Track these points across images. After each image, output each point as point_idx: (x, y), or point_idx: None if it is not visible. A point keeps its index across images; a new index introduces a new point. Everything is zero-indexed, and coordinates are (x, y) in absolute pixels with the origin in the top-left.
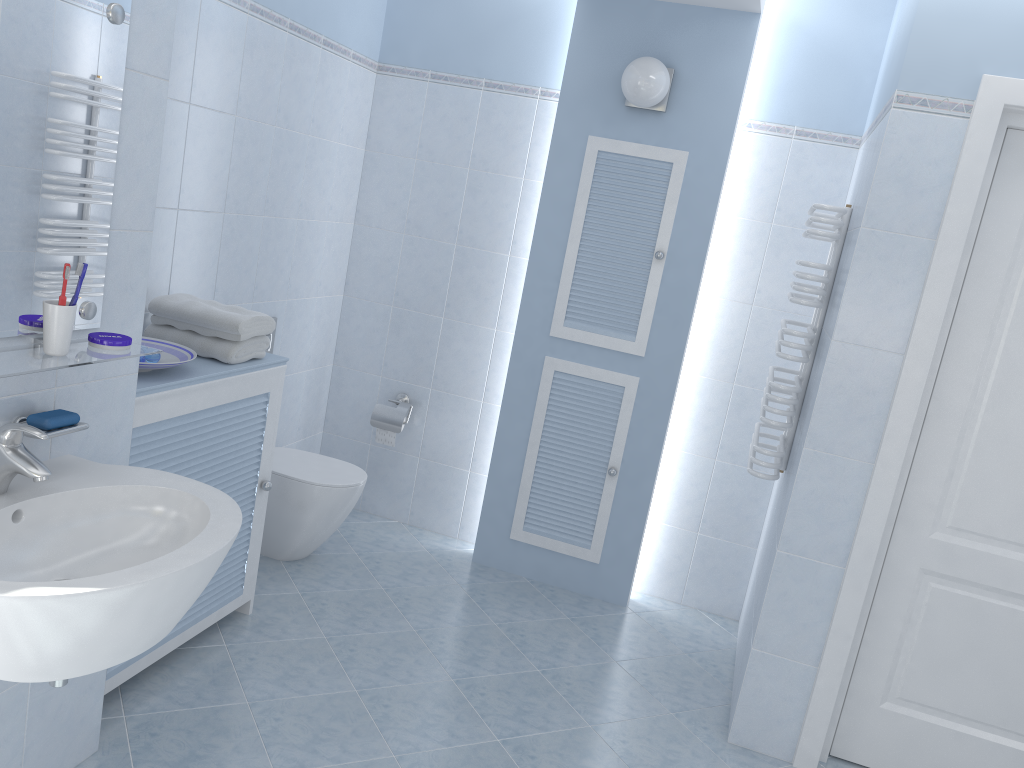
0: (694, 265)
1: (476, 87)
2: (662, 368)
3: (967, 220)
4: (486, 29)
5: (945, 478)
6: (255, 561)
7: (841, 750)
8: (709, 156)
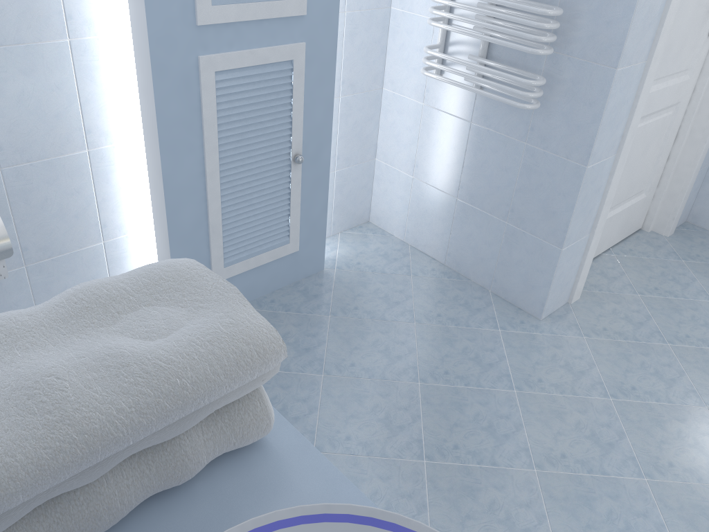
0: None
1: None
2: (323, 22)
3: None
4: None
5: None
6: None
7: None
8: None
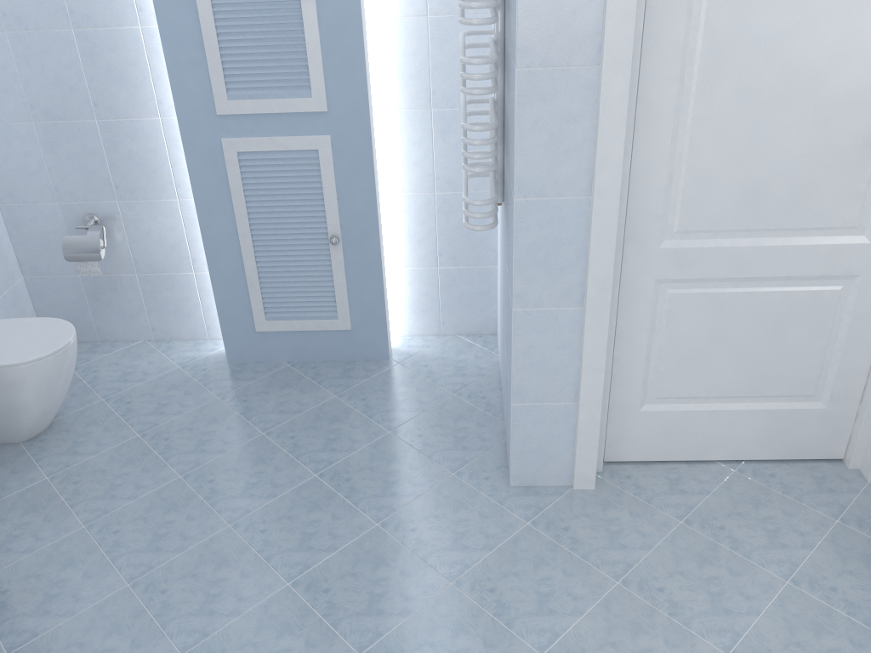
0: None
1: None
2: (351, 118)
3: None
4: None
5: (665, 185)
6: None
7: (613, 455)
8: None
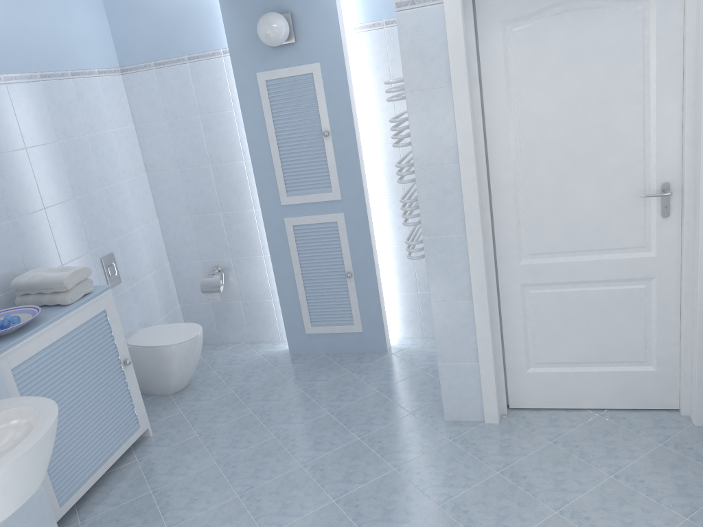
0: (349, 132)
1: (183, 62)
2: (354, 202)
3: (464, 68)
4: (174, 23)
5: (515, 226)
6: (141, 405)
7: (514, 403)
8: (332, 60)
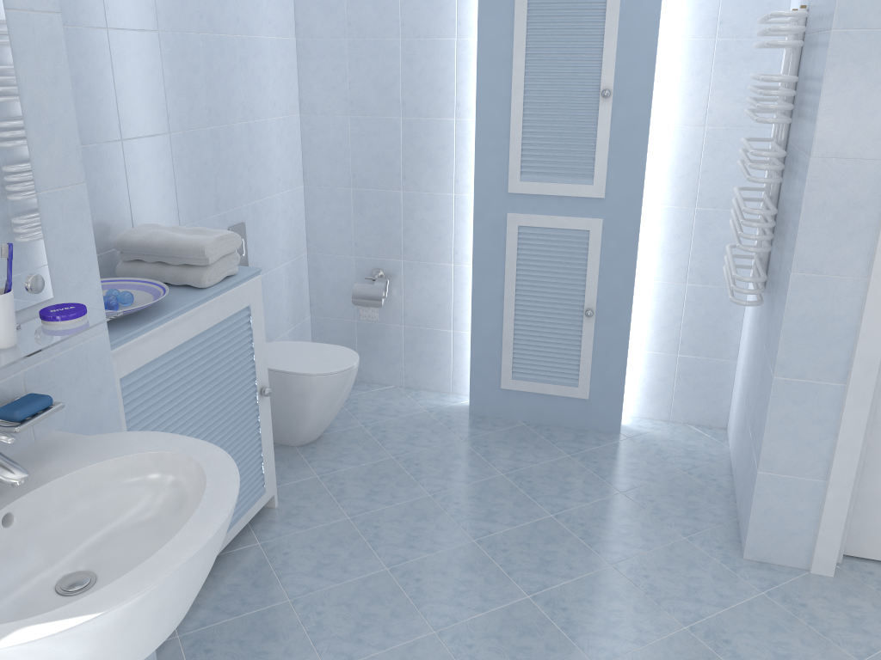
0: (642, 97)
1: None
2: (624, 206)
3: None
4: None
5: None
6: (271, 460)
7: (854, 549)
8: None
